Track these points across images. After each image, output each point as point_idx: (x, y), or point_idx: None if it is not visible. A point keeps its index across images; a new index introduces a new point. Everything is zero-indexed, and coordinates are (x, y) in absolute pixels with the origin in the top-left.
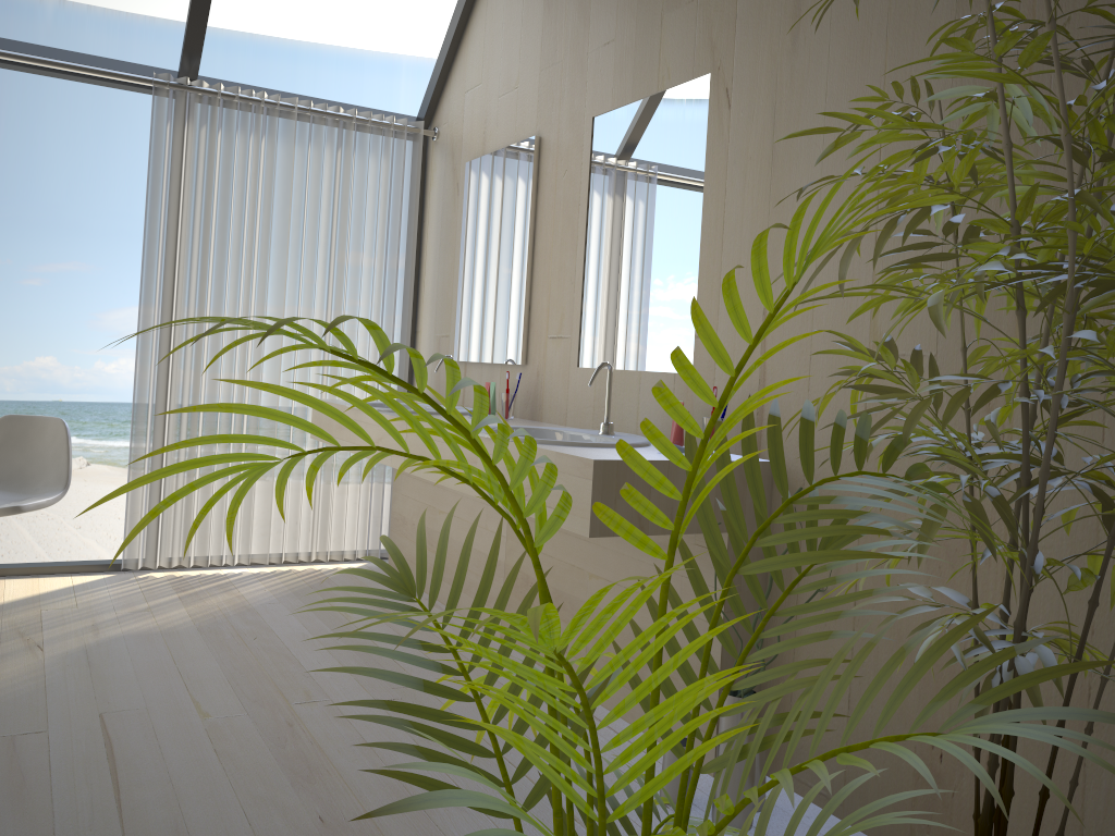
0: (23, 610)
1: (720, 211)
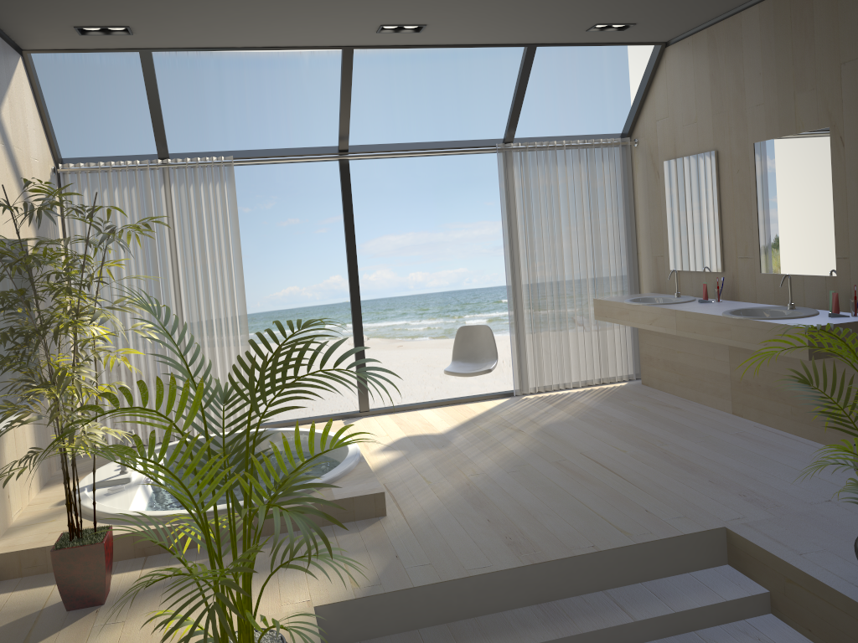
0: (491, 416)
1: (843, 197)
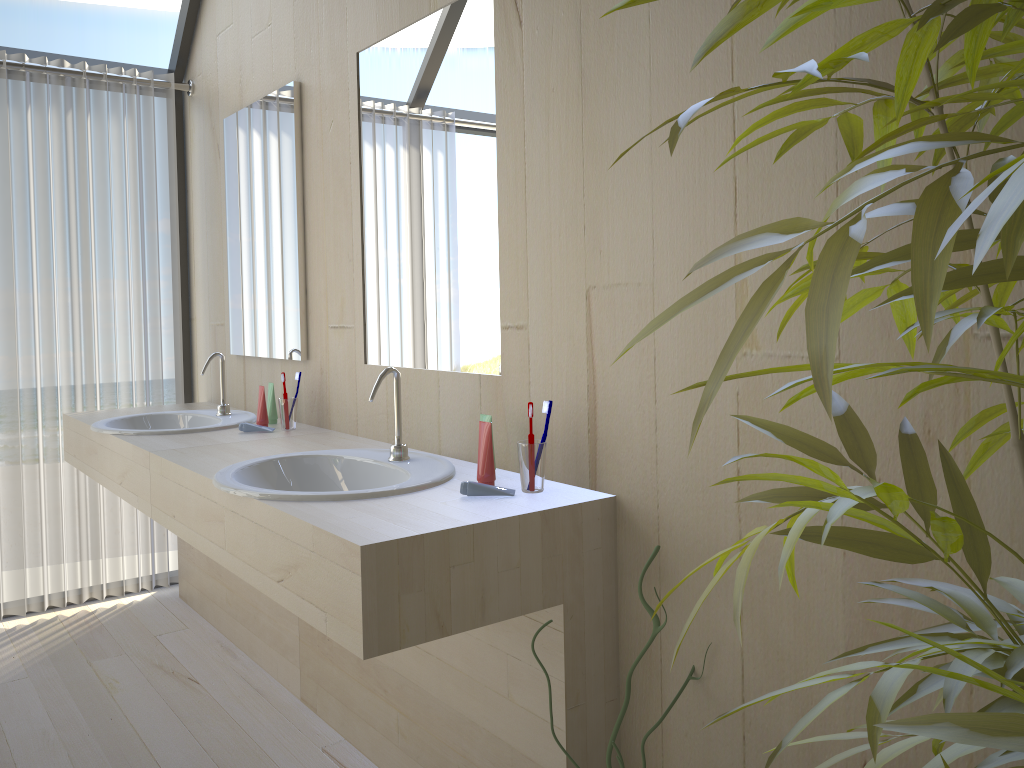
0: None
1: (519, 163)
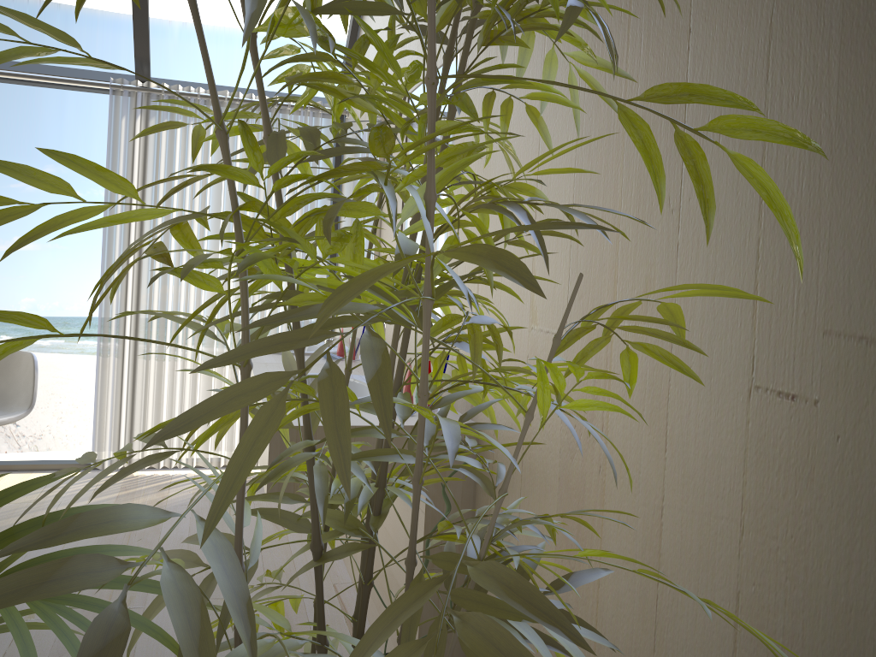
0: None
1: None
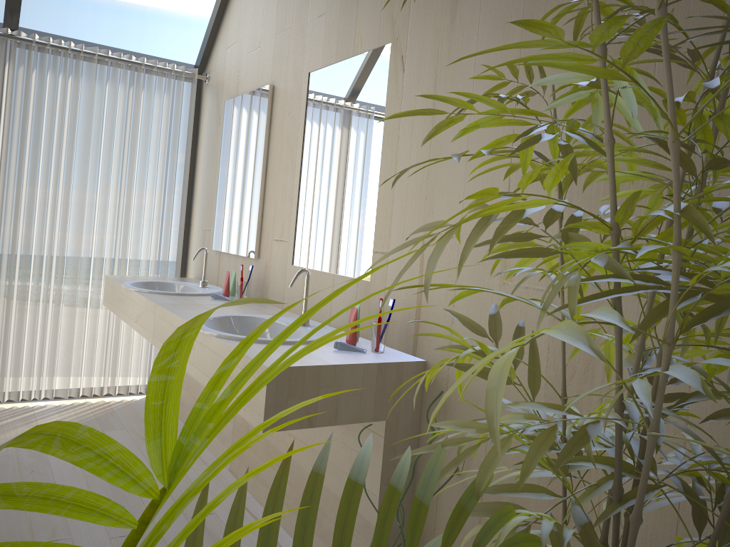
0: None
1: (394, 154)
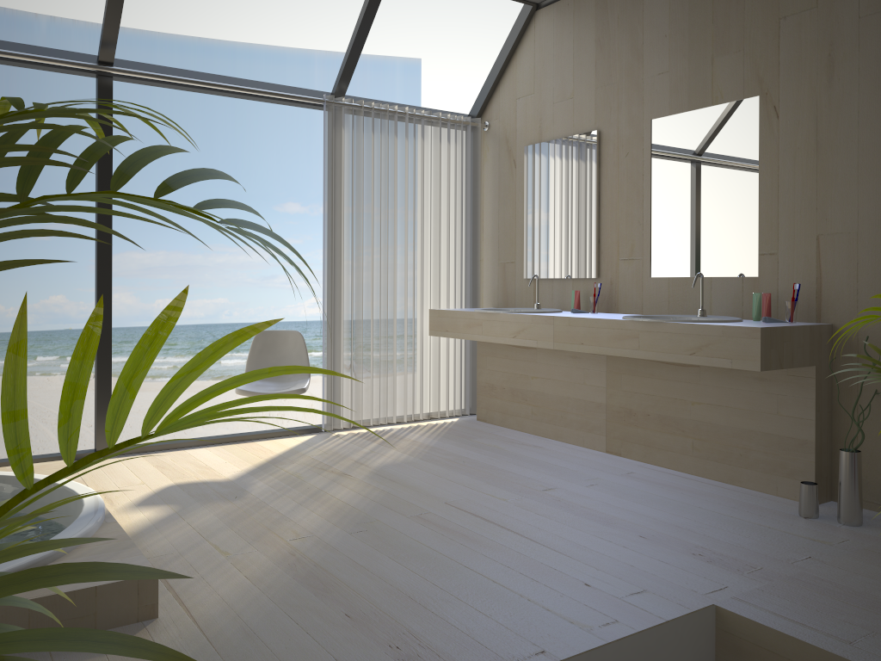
0: (298, 457)
1: (774, 179)
